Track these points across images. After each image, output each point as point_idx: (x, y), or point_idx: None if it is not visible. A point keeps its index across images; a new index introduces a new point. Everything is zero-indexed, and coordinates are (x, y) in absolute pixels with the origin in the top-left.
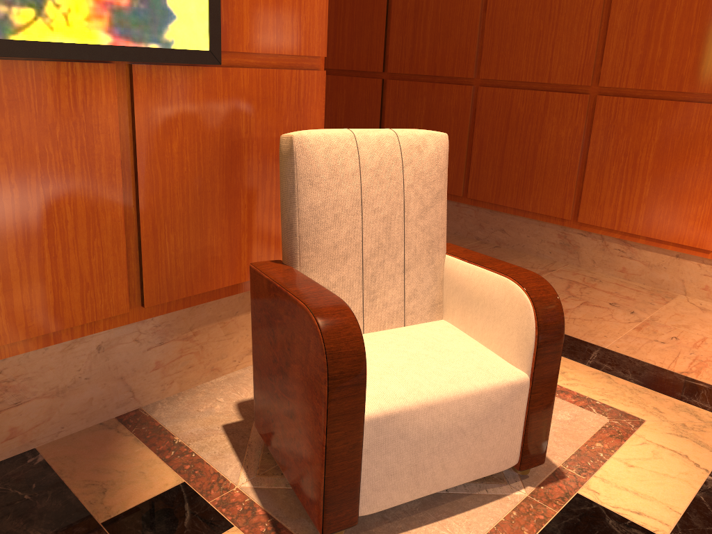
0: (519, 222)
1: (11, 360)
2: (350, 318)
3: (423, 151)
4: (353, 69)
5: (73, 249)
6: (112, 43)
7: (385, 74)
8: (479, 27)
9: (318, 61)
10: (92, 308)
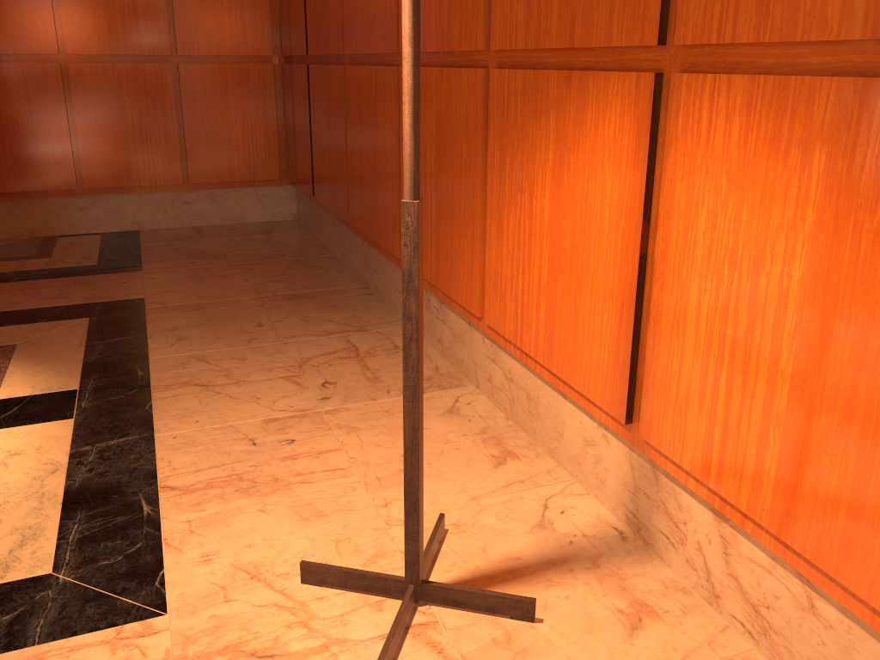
0: (384, 260)
1: None
2: None
3: None
4: (296, 54)
5: None
6: None
7: (310, 57)
8: None
9: None
10: None
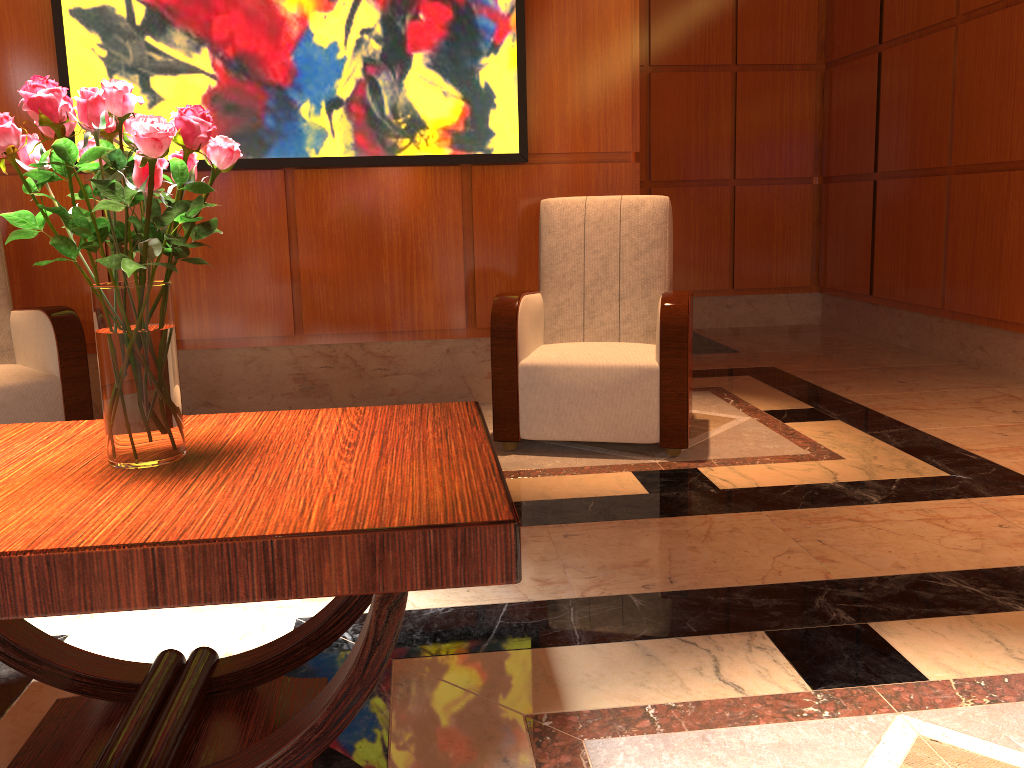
0: (996, 335)
1: (394, 344)
2: (515, 299)
3: (640, 210)
4: (851, 173)
5: (430, 280)
6: (452, 153)
7: (877, 174)
8: (951, 107)
9: (628, 155)
10: (440, 320)
